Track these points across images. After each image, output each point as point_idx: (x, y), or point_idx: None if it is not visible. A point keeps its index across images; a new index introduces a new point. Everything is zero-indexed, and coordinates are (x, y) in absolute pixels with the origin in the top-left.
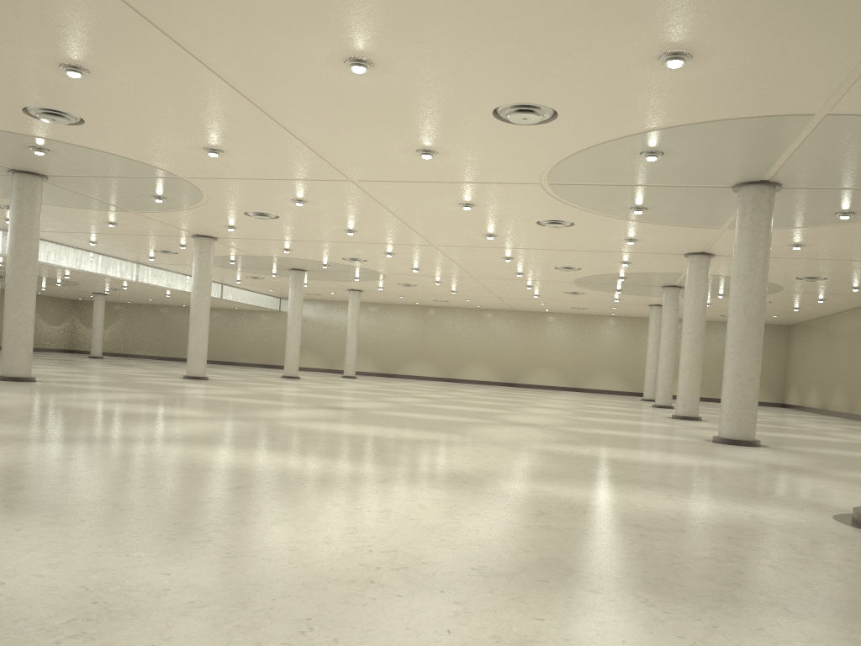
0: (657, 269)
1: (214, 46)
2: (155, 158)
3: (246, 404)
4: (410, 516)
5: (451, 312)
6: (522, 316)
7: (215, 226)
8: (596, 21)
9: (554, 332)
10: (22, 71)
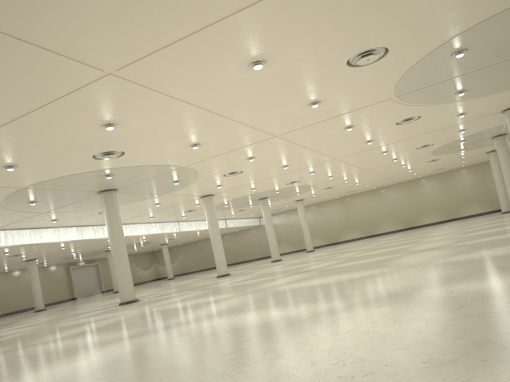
0: (485, 127)
1: (175, 84)
2: (166, 160)
3: (252, 283)
4: (367, 331)
5: (359, 196)
6: (404, 185)
7: (210, 188)
8: None
9: (428, 188)
10: (85, 136)
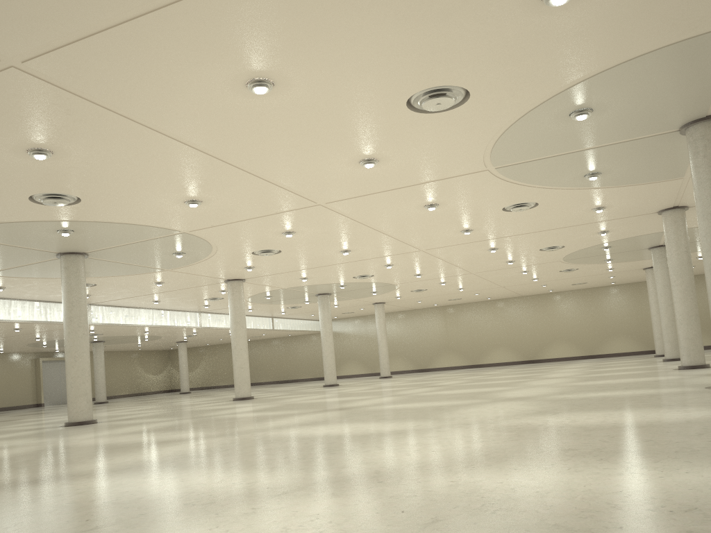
0: (636, 232)
1: (131, 100)
2: (153, 219)
3: (255, 417)
4: None
5: (466, 307)
6: (530, 300)
7: (237, 269)
8: None
9: (562, 309)
10: (4, 165)
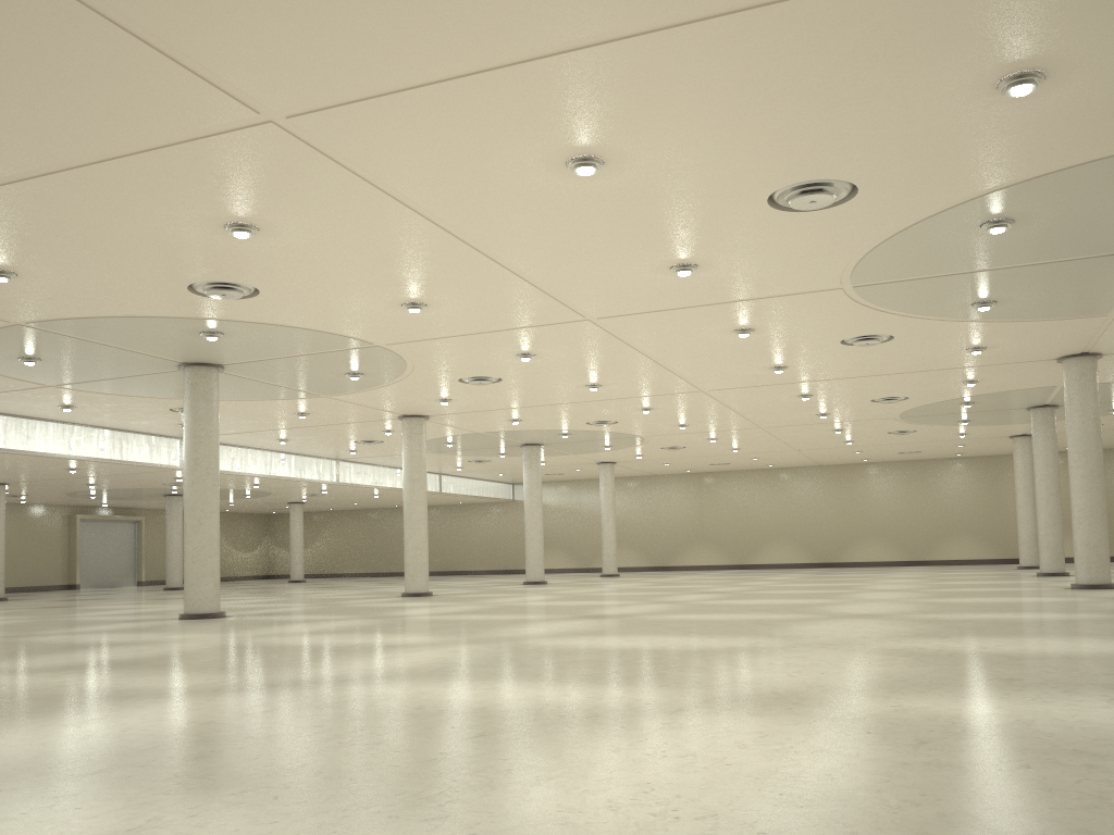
0: (1017, 385)
1: (403, 171)
2: (345, 325)
3: (482, 621)
4: (726, 759)
5: (734, 477)
6: (832, 472)
7: (425, 401)
8: (901, 50)
9: (879, 488)
10: (183, 241)
